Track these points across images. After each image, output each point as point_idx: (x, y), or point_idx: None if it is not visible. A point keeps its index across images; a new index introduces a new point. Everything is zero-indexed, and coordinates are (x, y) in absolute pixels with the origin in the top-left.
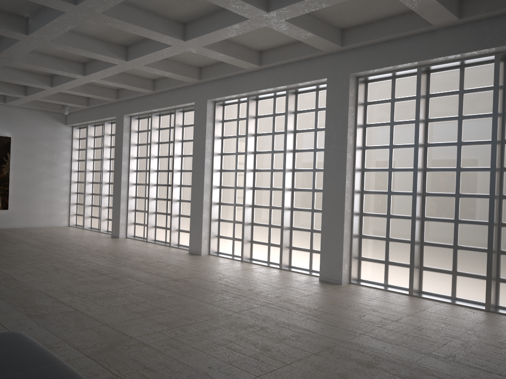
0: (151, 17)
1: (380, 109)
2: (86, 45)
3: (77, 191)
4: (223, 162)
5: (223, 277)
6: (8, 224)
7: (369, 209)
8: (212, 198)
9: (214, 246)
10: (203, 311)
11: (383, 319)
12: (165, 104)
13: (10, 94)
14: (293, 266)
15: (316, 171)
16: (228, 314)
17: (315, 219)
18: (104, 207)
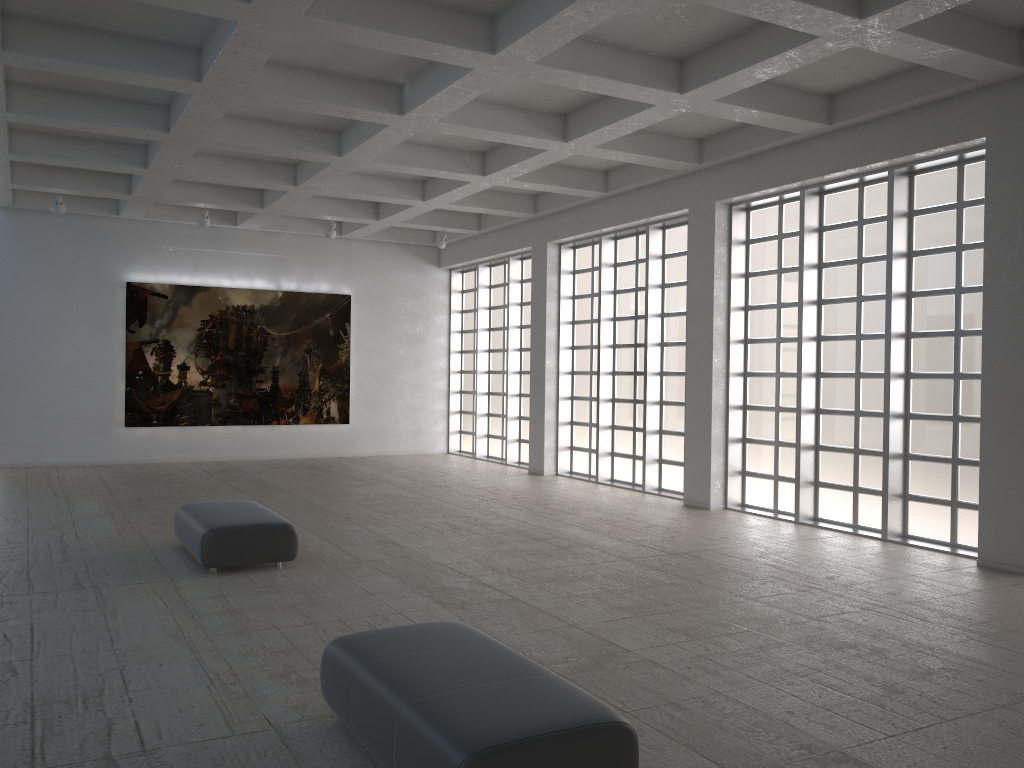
0: (621, 56)
1: None
2: (495, 121)
3: (460, 388)
4: (750, 324)
5: (767, 552)
6: (350, 449)
7: None
8: (729, 396)
9: (734, 491)
10: (746, 612)
11: None
12: (628, 217)
13: (353, 218)
14: (913, 535)
15: (961, 336)
16: (797, 621)
17: (961, 438)
18: (511, 417)
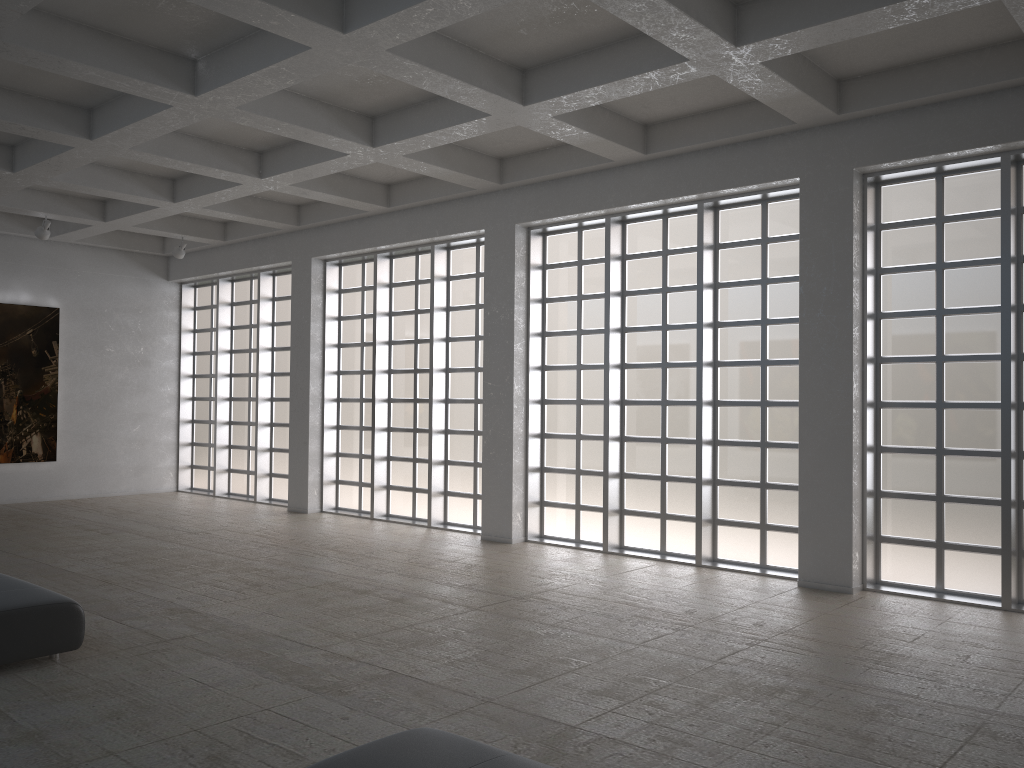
0: (469, 56)
1: (912, 237)
2: (300, 116)
3: (192, 417)
4: (547, 351)
5: (607, 588)
6: (56, 491)
7: (894, 439)
8: (529, 424)
9: (534, 522)
10: (649, 661)
11: (1012, 662)
12: (413, 235)
13: (73, 217)
14: (722, 558)
15: (767, 366)
16: (704, 666)
17: (768, 463)
18: (262, 450)
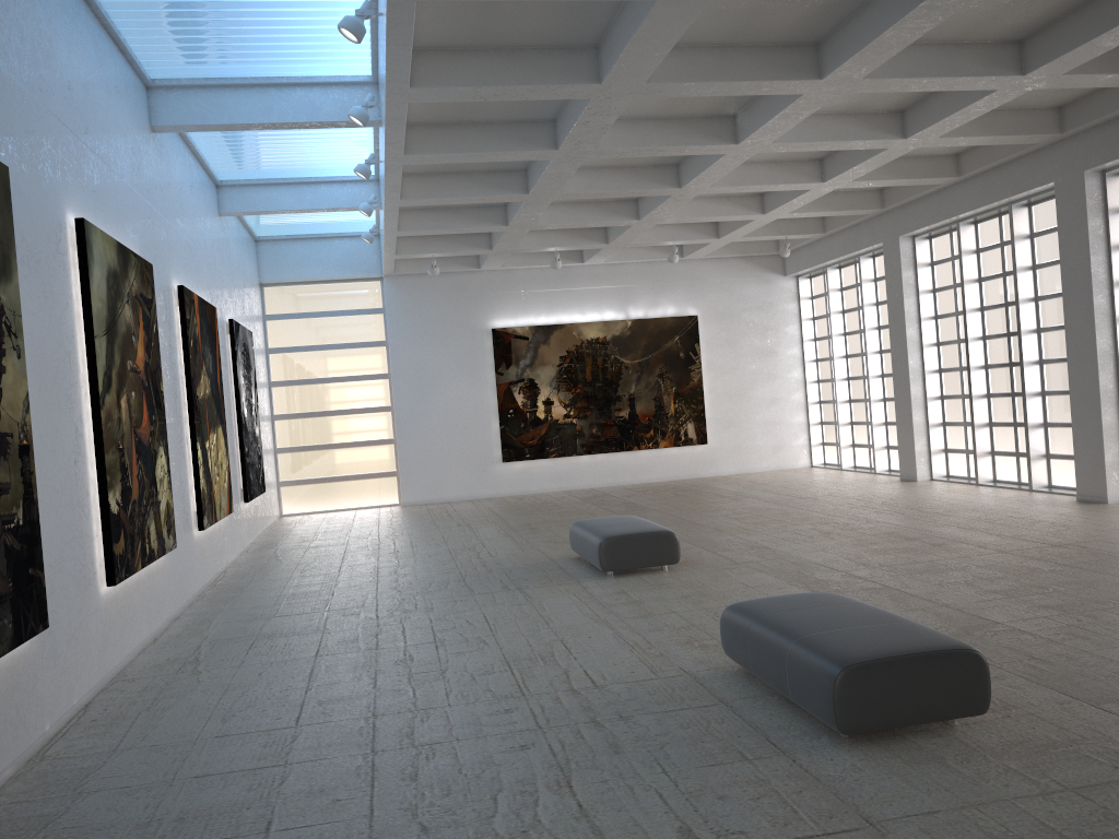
0: (952, 51)
1: None
2: (829, 132)
3: (818, 398)
4: None
5: None
6: (710, 469)
7: None
8: None
9: None
10: None
11: None
12: (986, 199)
13: (693, 240)
14: None
15: None
16: None
17: None
18: (876, 424)
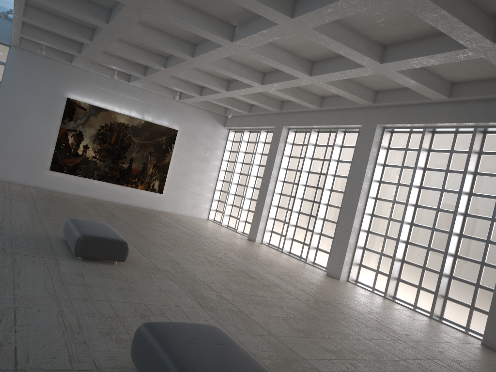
0: (355, 36)
1: None
2: (278, 57)
3: (221, 189)
4: (380, 190)
5: (372, 312)
6: (159, 207)
7: None
8: (362, 224)
9: (354, 273)
10: (366, 347)
11: None
12: (328, 122)
13: (188, 92)
14: (445, 318)
15: (494, 221)
16: (393, 359)
17: (483, 274)
18: (244, 209)
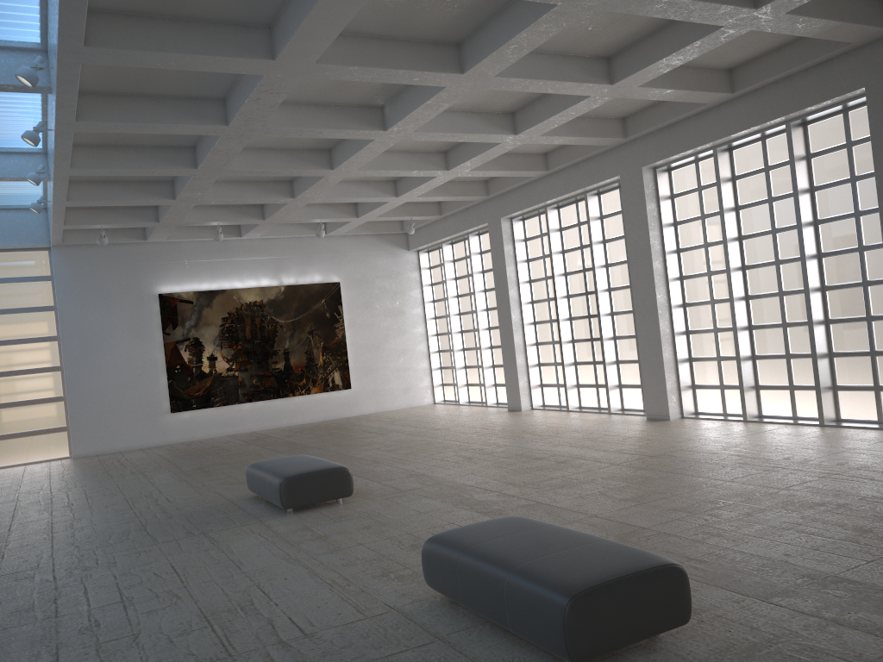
0: (560, 61)
1: None
2: (458, 125)
3: (438, 348)
4: (683, 264)
5: (729, 446)
6: (354, 410)
7: None
8: (674, 324)
9: (688, 402)
10: (727, 491)
11: None
12: (568, 189)
13: (337, 218)
14: (845, 418)
15: (864, 251)
16: (770, 492)
17: (875, 333)
18: (486, 367)
